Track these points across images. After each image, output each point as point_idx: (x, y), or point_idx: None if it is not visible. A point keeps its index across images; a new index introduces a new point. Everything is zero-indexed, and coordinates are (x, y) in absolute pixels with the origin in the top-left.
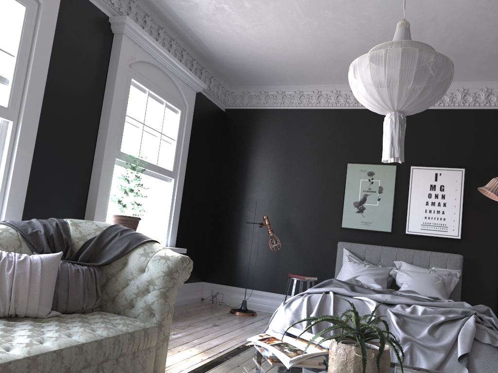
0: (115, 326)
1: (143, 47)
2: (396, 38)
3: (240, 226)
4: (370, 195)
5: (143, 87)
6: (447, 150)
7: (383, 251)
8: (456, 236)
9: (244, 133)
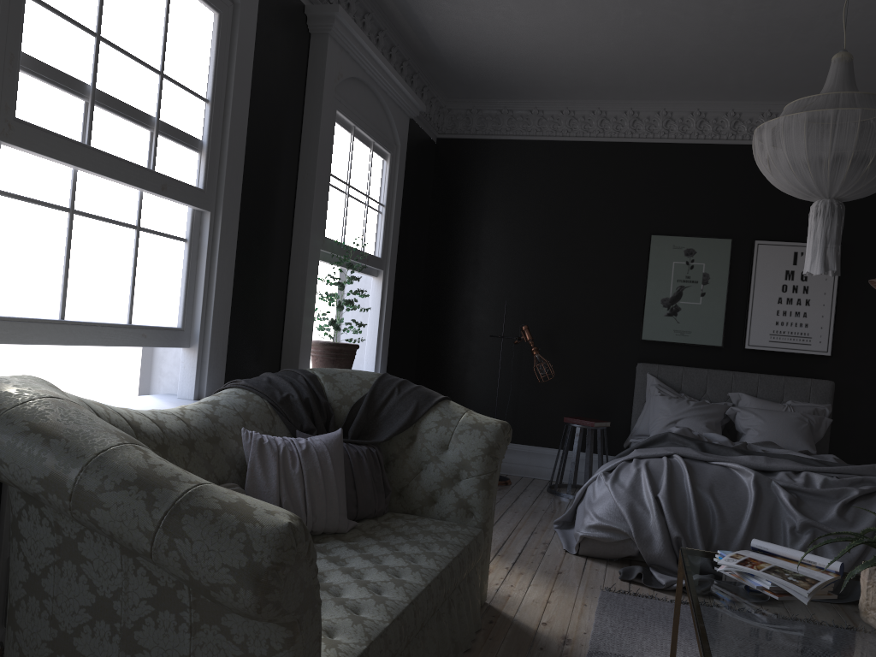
0: (441, 537)
1: (351, 54)
2: (833, 81)
3: (469, 338)
4: (688, 288)
5: (348, 121)
6: None
7: (710, 378)
8: (825, 352)
9: (472, 181)
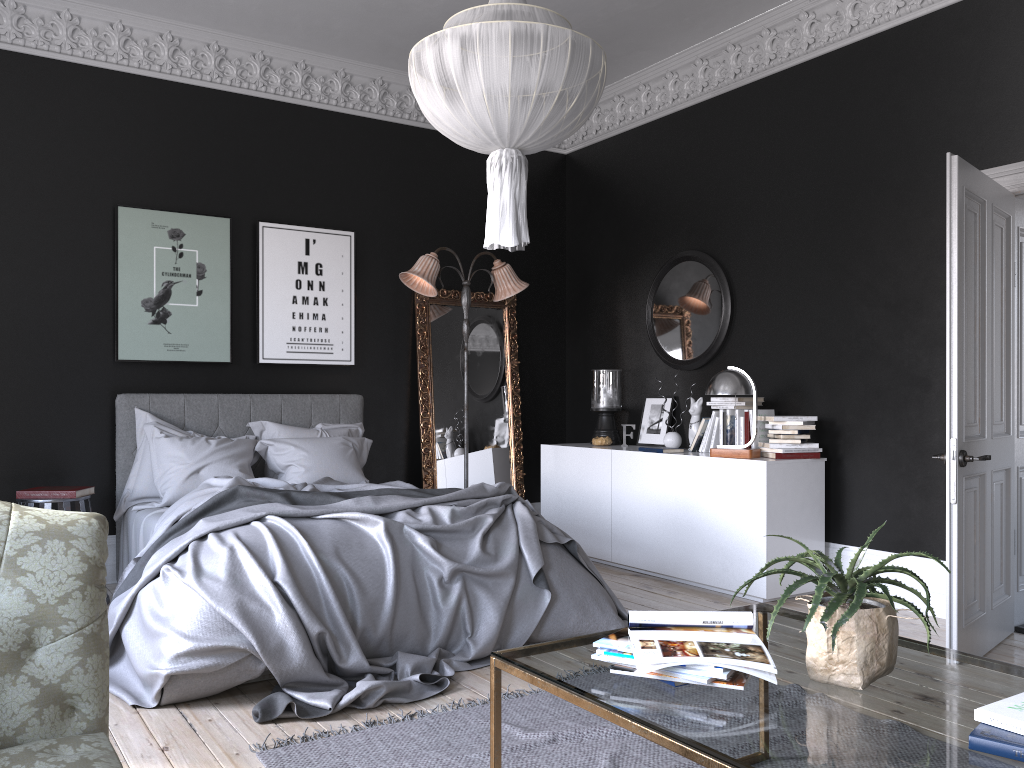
0: None
1: None
2: None
3: None
4: (179, 285)
5: None
6: (322, 193)
7: (223, 405)
8: (349, 361)
9: None
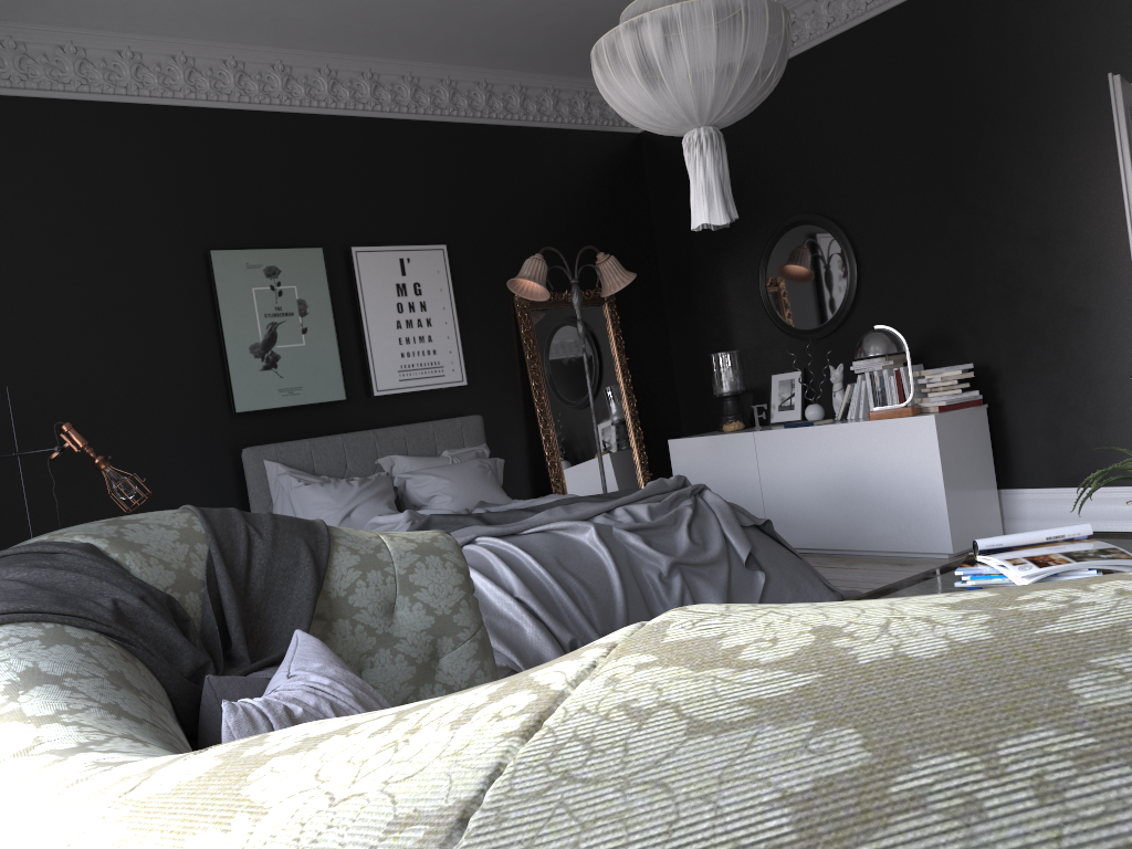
0: None
1: None
2: None
3: None
4: (283, 325)
5: None
6: (407, 208)
7: (349, 445)
8: (461, 382)
9: None
